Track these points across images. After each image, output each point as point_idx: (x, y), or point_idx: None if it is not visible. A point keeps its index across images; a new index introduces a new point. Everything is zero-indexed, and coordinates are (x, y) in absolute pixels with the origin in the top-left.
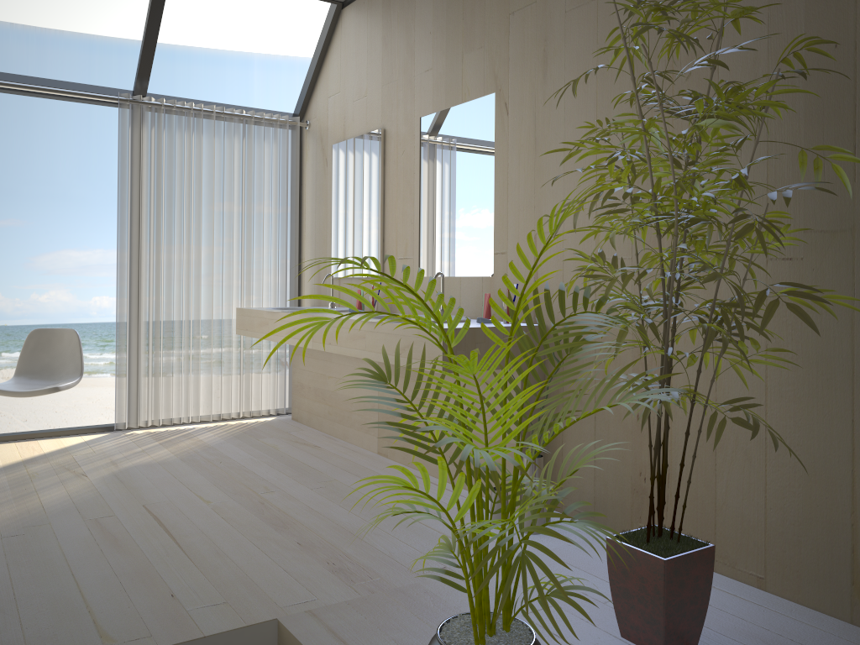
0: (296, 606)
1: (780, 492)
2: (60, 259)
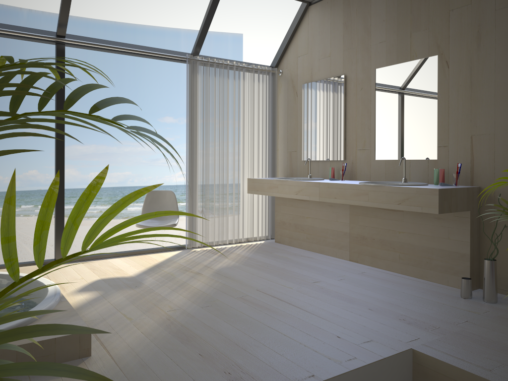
0: (413, 342)
1: None
2: (71, 150)
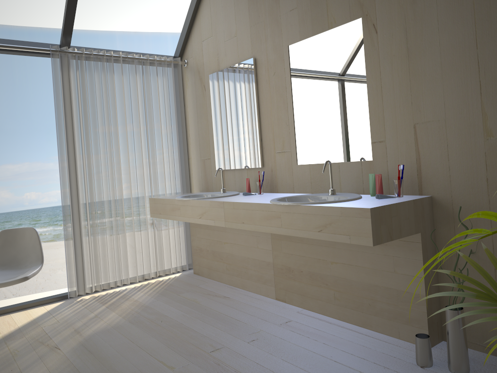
0: None
1: None
2: (1, 170)
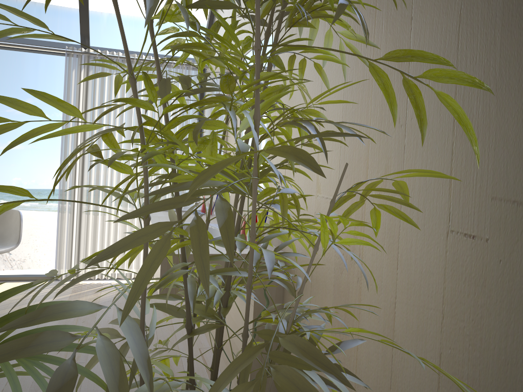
0: None
1: None
2: None
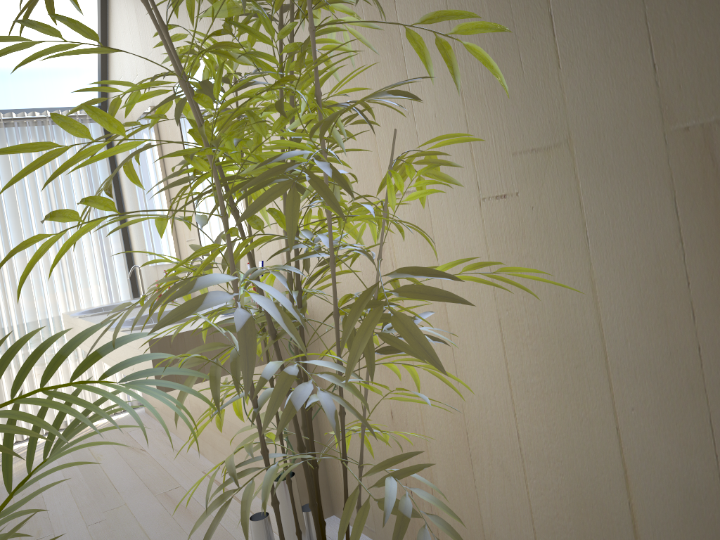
0: None
1: (549, 525)
2: None
